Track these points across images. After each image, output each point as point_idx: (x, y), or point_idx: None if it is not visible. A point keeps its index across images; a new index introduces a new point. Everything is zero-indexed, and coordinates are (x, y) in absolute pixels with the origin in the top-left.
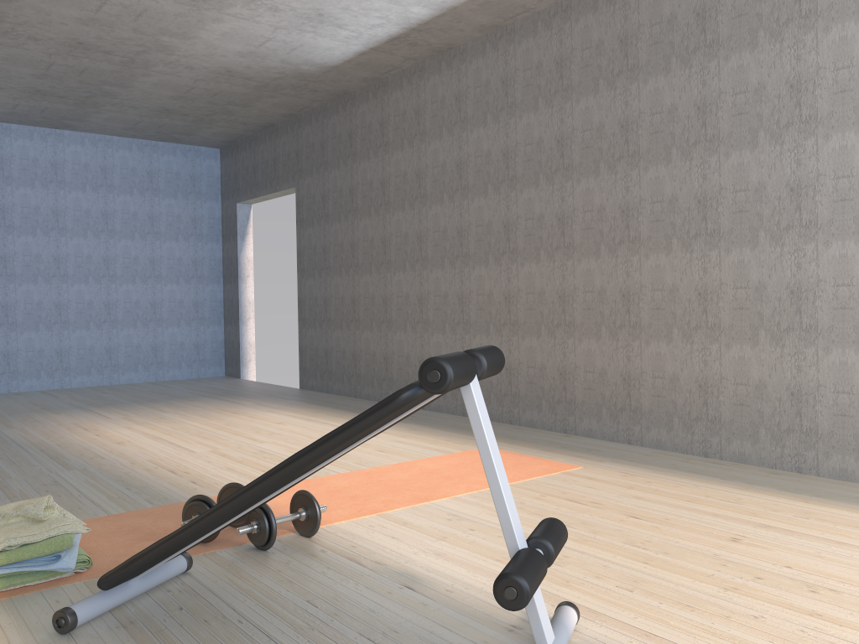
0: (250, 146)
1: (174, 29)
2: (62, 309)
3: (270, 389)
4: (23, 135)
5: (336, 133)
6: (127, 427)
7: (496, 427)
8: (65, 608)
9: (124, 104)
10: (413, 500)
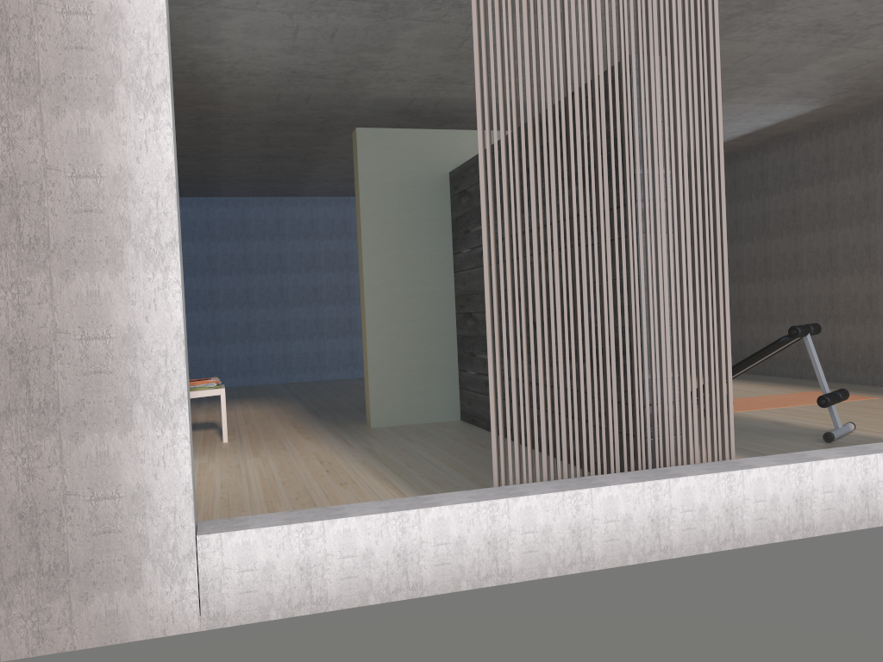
0: None
1: None
2: None
3: None
4: None
5: None
6: None
7: None
8: None
9: None
10: (775, 406)
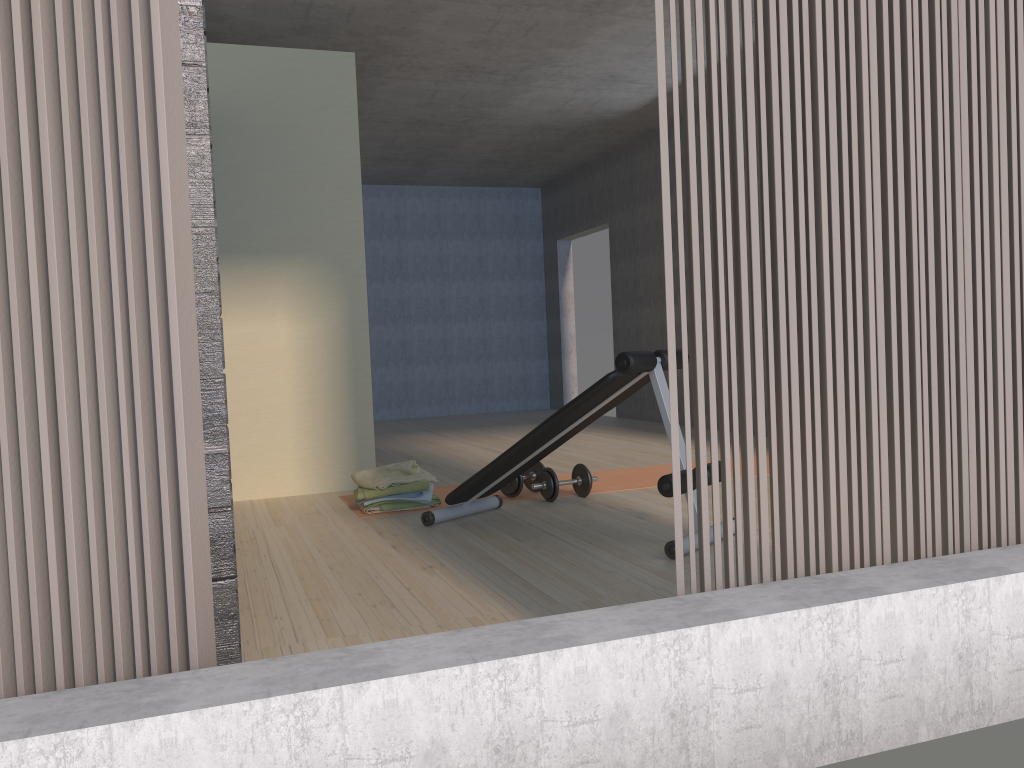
0: (567, 184)
1: (491, 102)
2: (406, 347)
3: None
4: (372, 193)
5: (643, 169)
6: (462, 442)
7: None
8: (427, 511)
9: (454, 160)
10: None
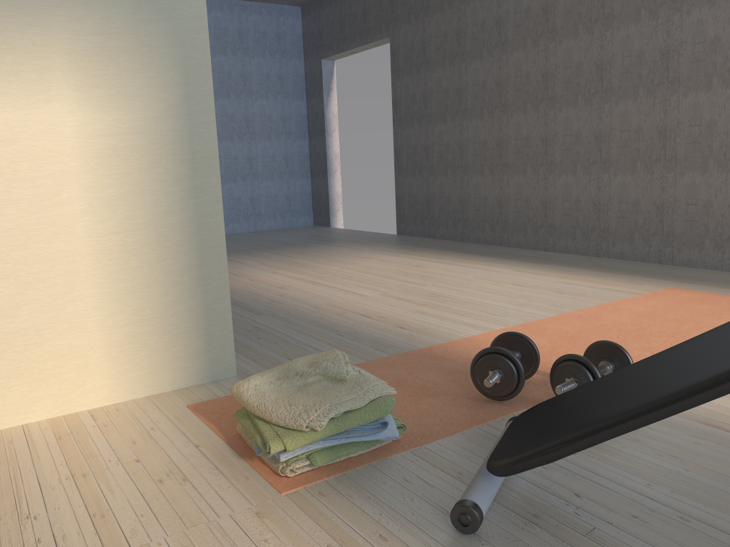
0: (335, 0)
1: None
2: None
3: (369, 235)
4: None
5: None
6: (272, 272)
7: (648, 267)
8: (465, 501)
9: None
10: None
